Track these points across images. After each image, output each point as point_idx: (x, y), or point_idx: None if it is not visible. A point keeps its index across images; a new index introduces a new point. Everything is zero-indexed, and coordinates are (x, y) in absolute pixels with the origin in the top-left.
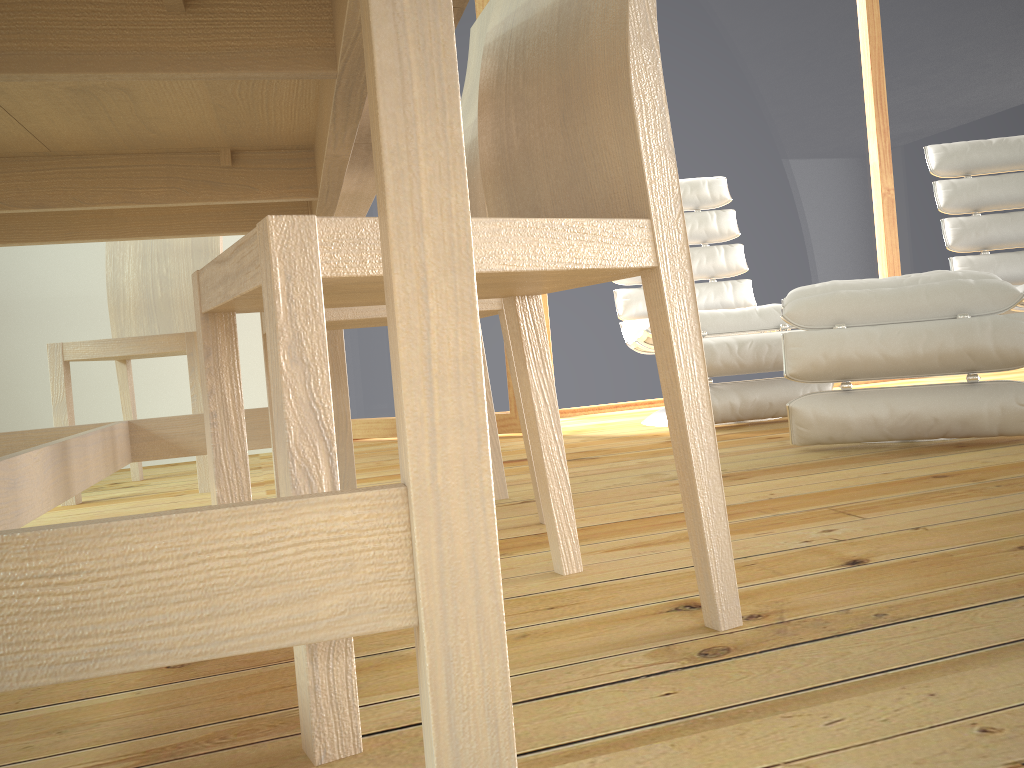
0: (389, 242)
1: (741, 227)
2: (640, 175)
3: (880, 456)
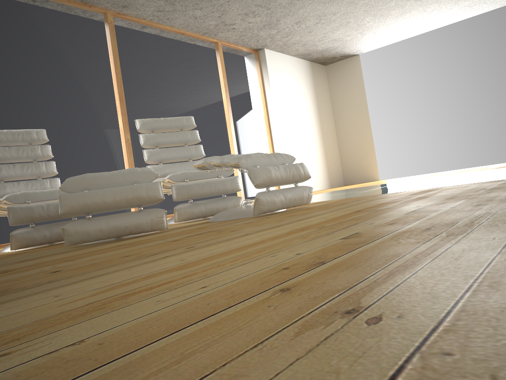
0: None
1: (58, 154)
2: None
3: (102, 244)
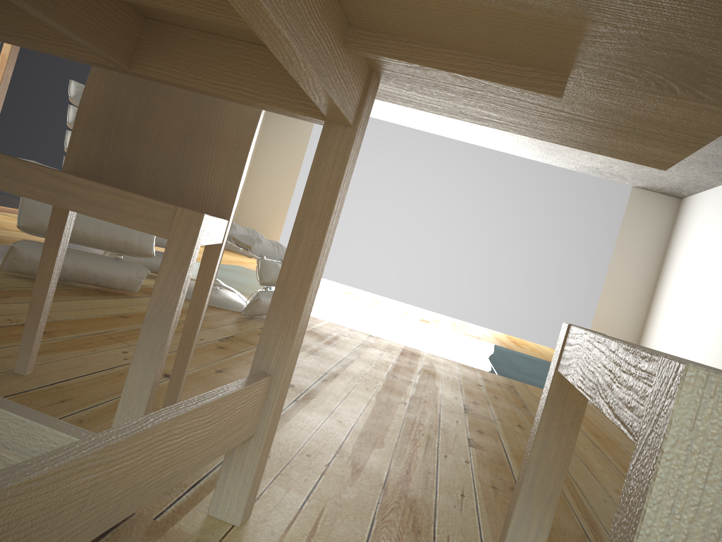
0: (312, 279)
1: None
2: (232, 198)
3: (67, 292)
